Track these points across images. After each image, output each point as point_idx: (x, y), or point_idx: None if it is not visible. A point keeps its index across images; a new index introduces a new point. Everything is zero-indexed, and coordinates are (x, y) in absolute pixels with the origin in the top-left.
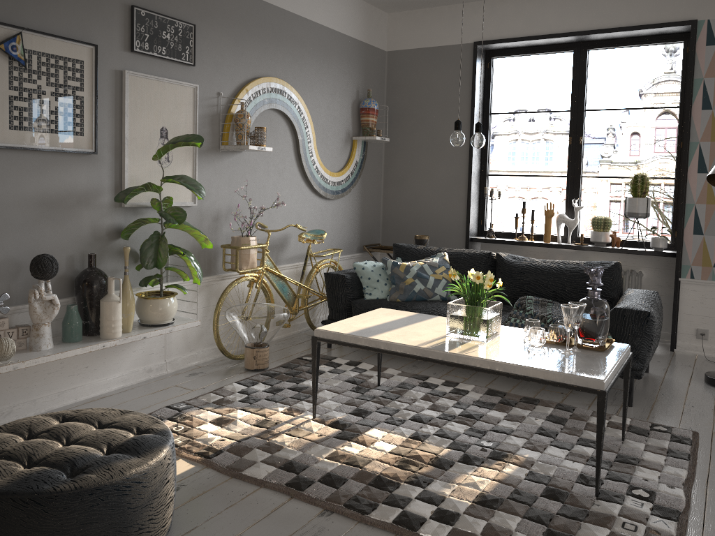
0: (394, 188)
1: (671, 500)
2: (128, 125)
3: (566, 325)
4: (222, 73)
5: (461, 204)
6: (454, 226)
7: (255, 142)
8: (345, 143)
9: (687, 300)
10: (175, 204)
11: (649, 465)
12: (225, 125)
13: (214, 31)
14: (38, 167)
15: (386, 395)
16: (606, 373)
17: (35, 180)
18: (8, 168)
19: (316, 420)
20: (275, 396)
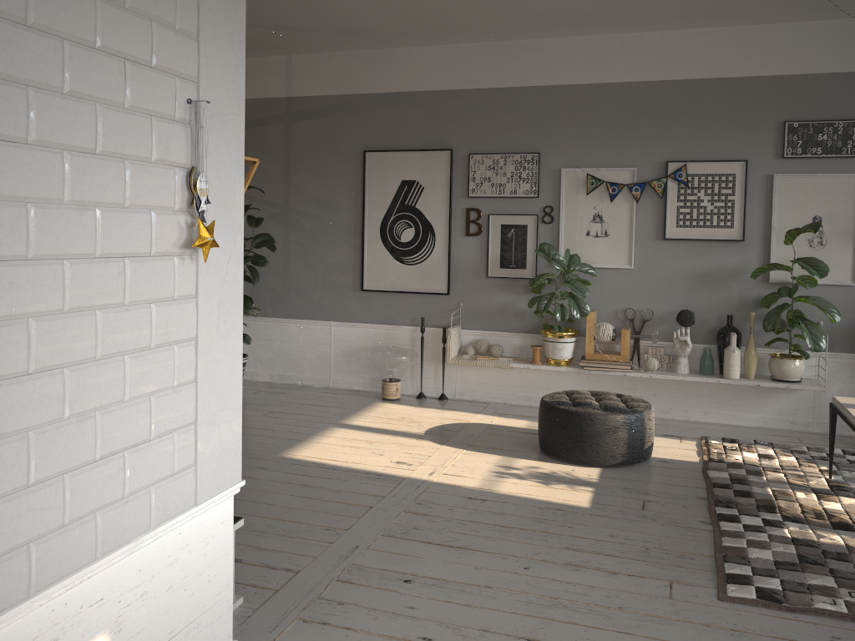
0: None
1: None
2: (776, 217)
3: None
4: None
5: None
6: None
7: None
8: None
9: None
10: (828, 282)
11: None
12: None
13: None
14: (697, 251)
15: None
16: None
17: (694, 260)
18: (675, 252)
19: (827, 479)
20: (846, 463)
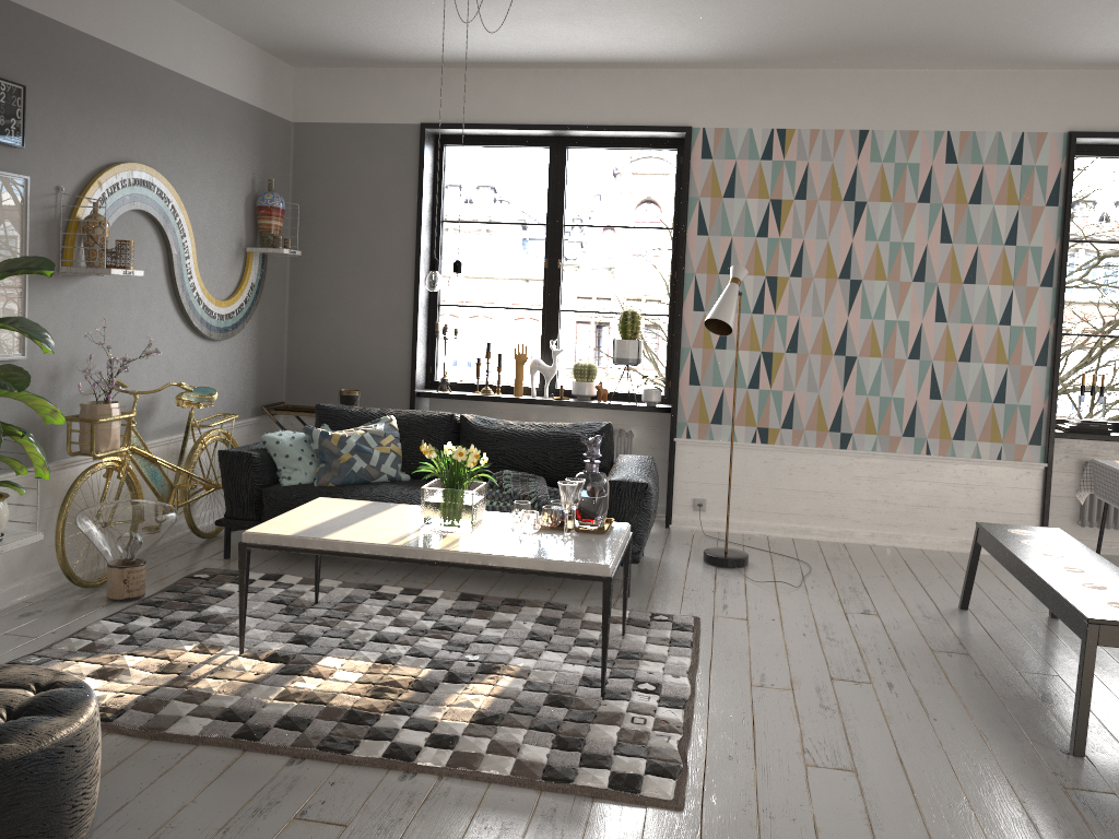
0: (306, 320)
1: (677, 689)
2: None
3: (565, 506)
4: (63, 158)
5: (403, 346)
6: (395, 376)
7: (118, 263)
8: (236, 257)
9: (683, 464)
10: None
11: (652, 657)
12: (69, 236)
13: (51, 94)
14: None
15: (331, 614)
16: (611, 557)
17: None
18: None
19: (246, 655)
20: (173, 631)
